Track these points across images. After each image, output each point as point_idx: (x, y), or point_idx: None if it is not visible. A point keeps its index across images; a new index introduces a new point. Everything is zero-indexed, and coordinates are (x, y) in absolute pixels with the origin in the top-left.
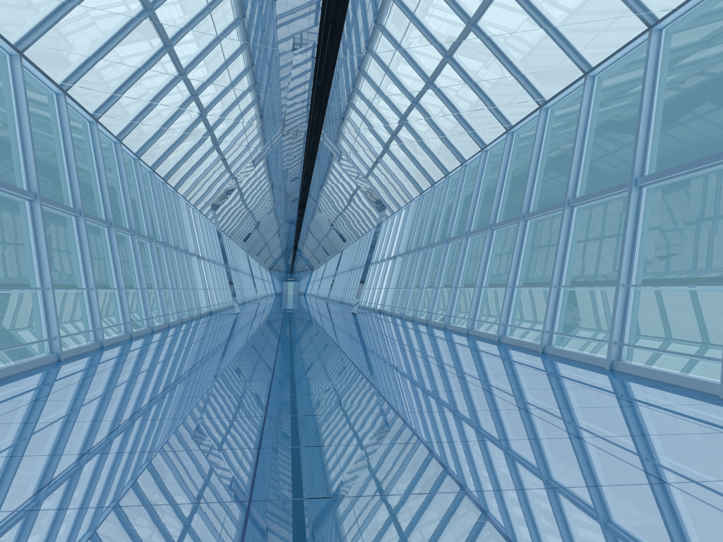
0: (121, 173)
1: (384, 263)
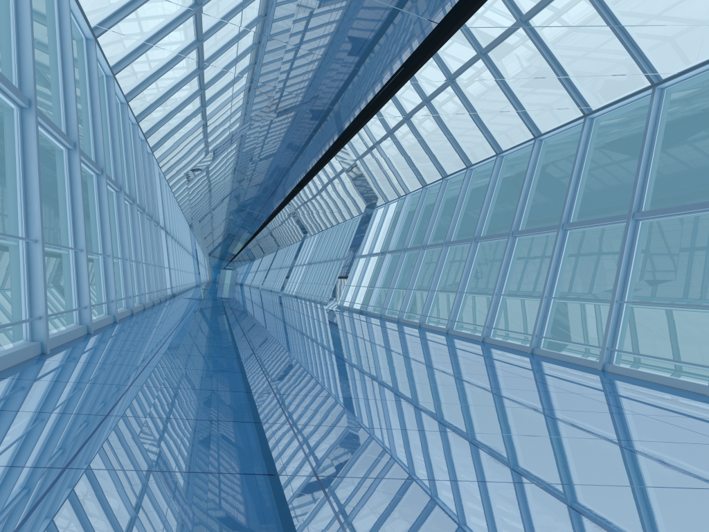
0: (110, 113)
1: (370, 259)
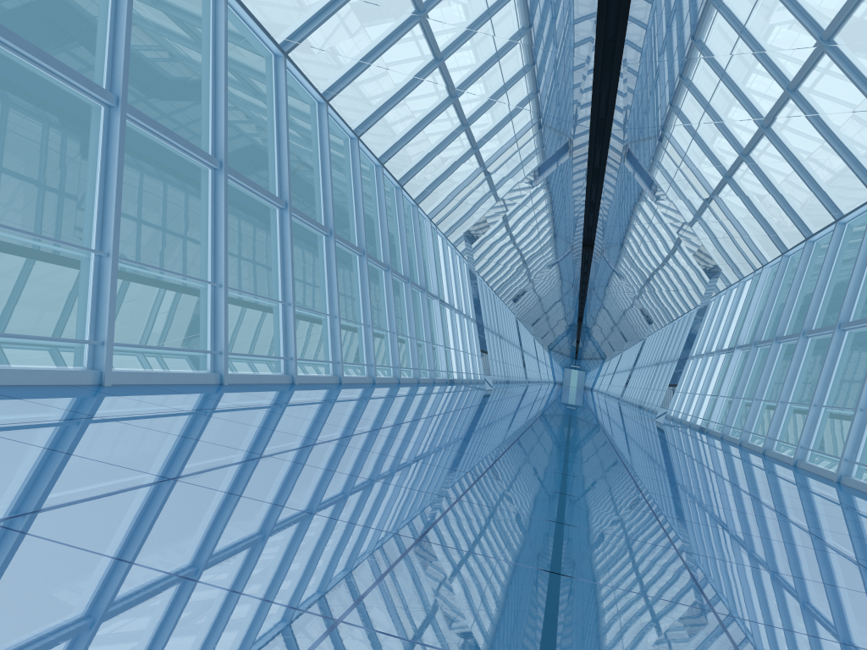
0: (322, 146)
1: (712, 356)
